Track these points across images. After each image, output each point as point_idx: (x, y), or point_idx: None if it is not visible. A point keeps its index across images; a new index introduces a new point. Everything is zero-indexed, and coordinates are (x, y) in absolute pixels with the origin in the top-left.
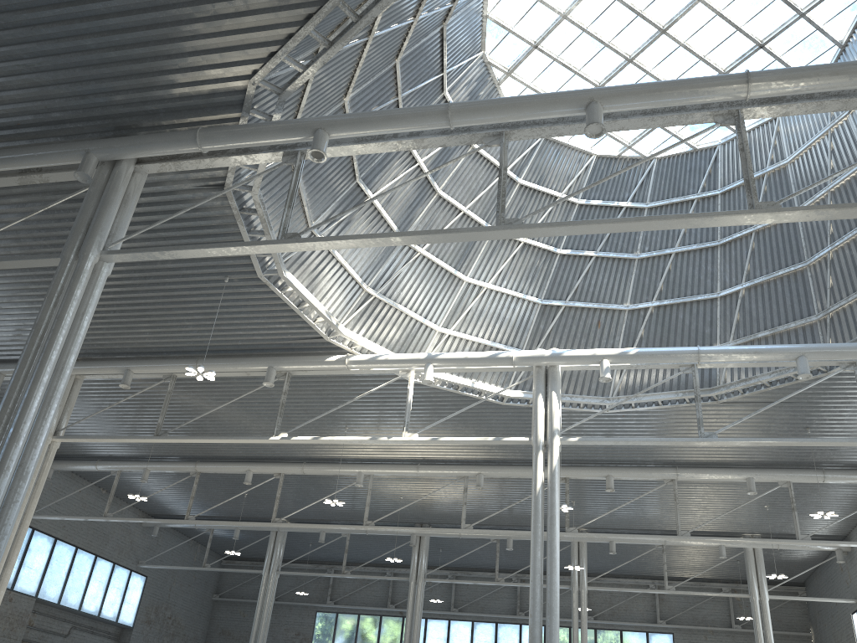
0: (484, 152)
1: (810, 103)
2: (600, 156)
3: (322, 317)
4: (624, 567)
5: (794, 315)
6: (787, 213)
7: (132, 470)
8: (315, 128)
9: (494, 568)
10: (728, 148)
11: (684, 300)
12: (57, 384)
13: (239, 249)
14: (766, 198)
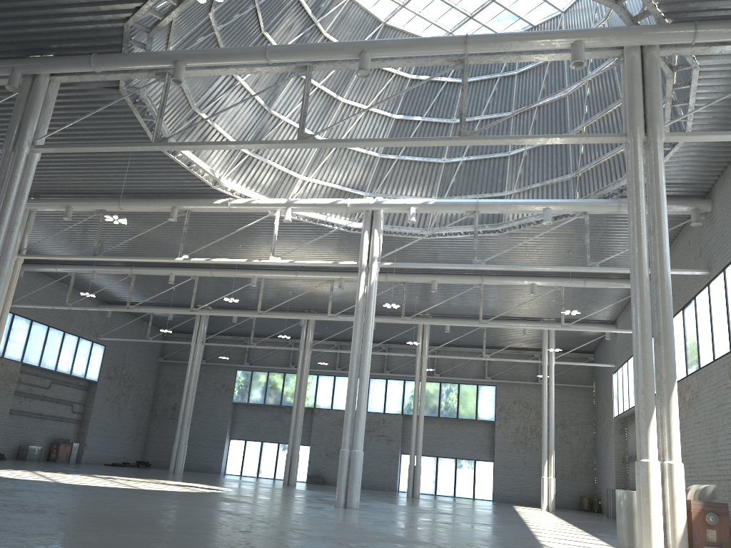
0: (333, 39)
1: (512, 56)
2: None
3: (207, 173)
4: (463, 339)
5: (557, 172)
6: (480, 140)
7: (84, 272)
8: (175, 60)
9: None
10: None
11: (484, 157)
12: (9, 241)
13: (126, 148)
14: (547, 81)
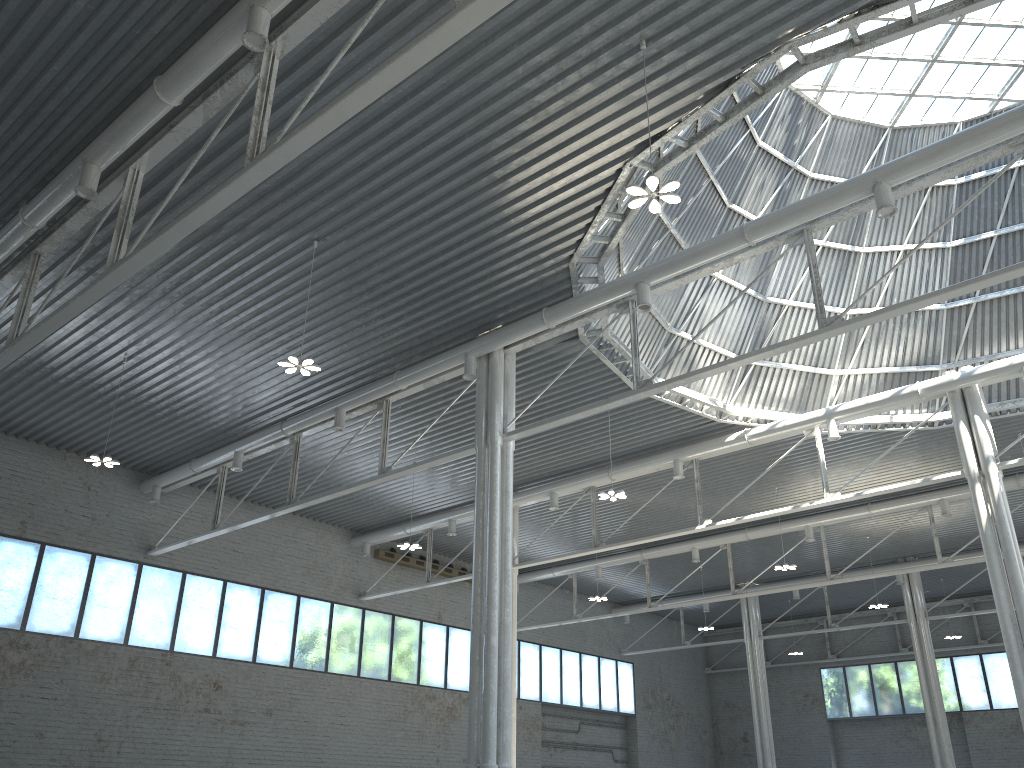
0: (824, 177)
1: None
2: (967, 121)
3: (707, 405)
4: None
5: None
6: None
7: (585, 570)
8: (635, 283)
9: None
10: None
11: None
12: (505, 553)
13: (606, 406)
14: None
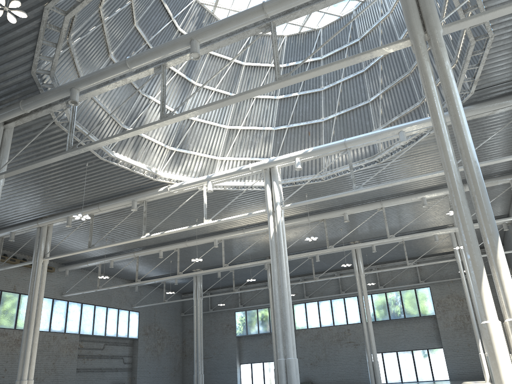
0: (217, 54)
1: (306, 8)
2: (289, 36)
3: (145, 170)
4: (394, 256)
5: (408, 104)
6: (291, 79)
7: (105, 262)
8: (70, 88)
9: (324, 271)
10: (359, 11)
11: (351, 109)
12: None
13: (51, 160)
14: (383, 37)
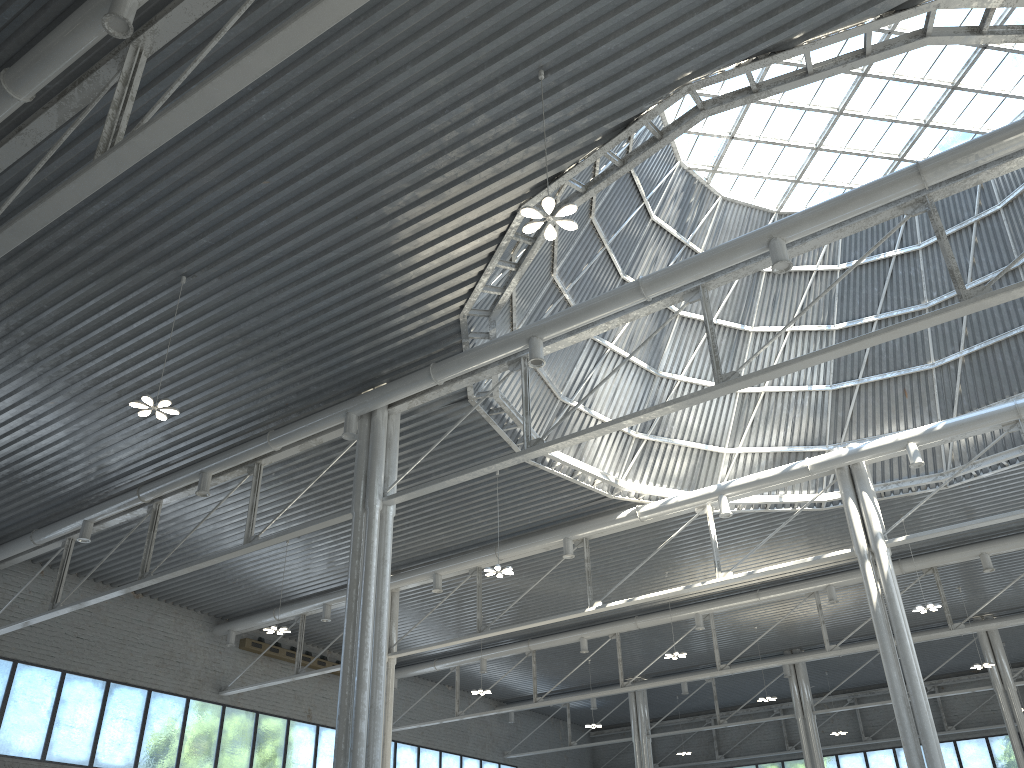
0: None
1: (999, 166)
2: None
3: (599, 479)
4: None
5: None
6: (997, 296)
7: (469, 662)
8: (528, 337)
9: None
10: None
11: (997, 340)
12: (380, 628)
13: (494, 466)
14: None
